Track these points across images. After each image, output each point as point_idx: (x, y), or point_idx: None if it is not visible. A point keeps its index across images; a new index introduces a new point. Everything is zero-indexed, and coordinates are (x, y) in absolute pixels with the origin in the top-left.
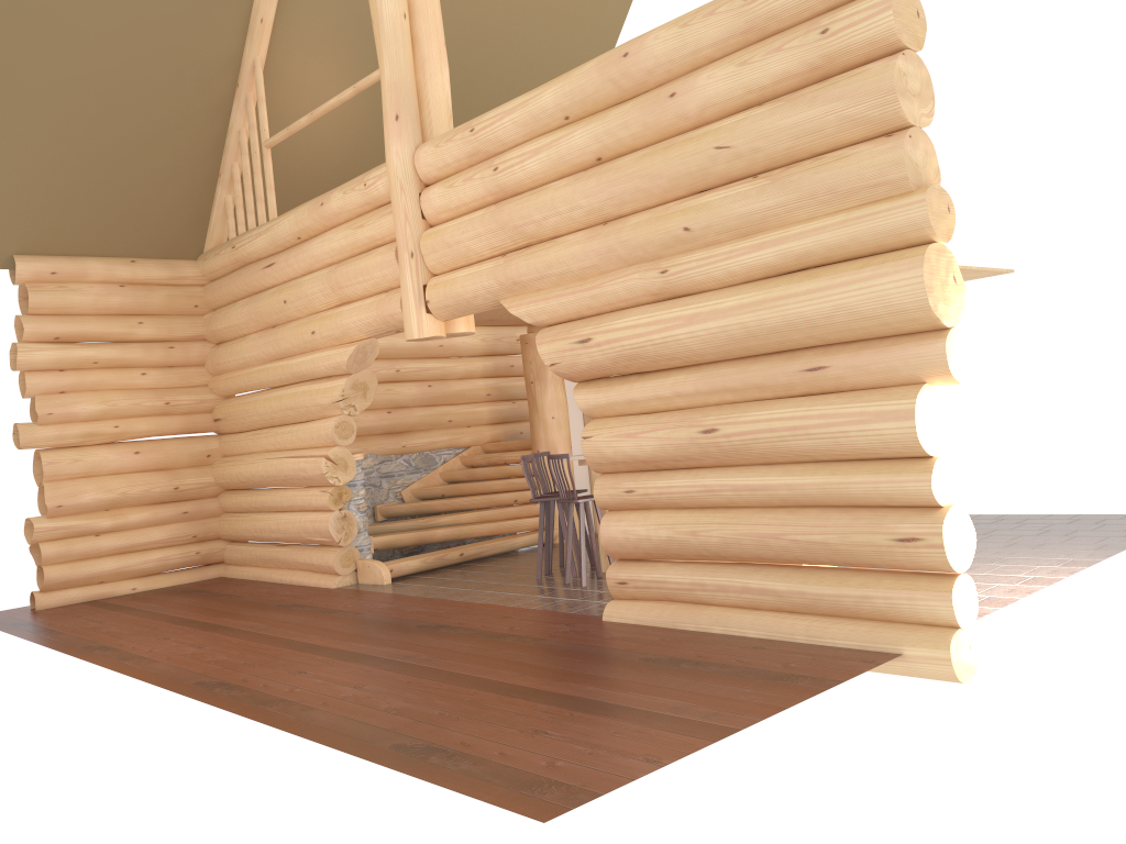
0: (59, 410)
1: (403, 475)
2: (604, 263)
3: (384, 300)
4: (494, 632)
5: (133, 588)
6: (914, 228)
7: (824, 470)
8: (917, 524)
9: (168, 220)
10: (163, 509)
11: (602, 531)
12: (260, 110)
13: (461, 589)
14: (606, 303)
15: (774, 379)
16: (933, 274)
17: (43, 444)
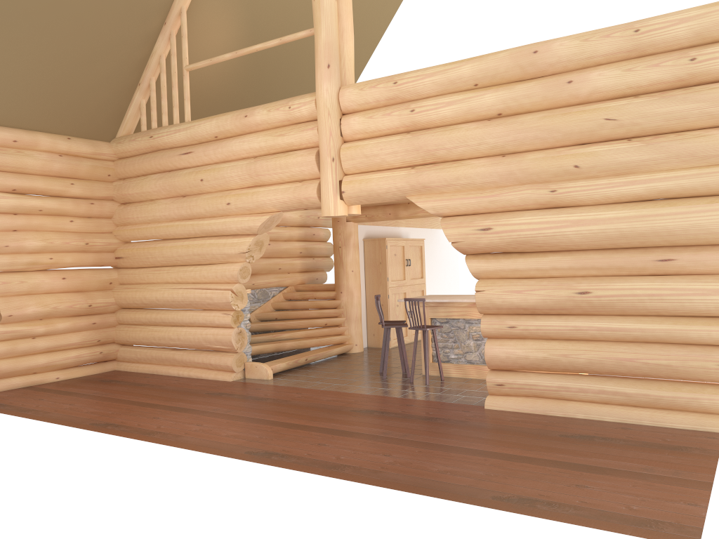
0: (14, 244)
1: (250, 303)
2: (503, 181)
3: (300, 187)
4: (419, 416)
5: (57, 377)
6: None
7: (668, 321)
8: None
9: (98, 111)
10: (79, 320)
11: (486, 351)
12: (183, 43)
13: (337, 384)
14: (500, 206)
15: (633, 264)
16: None
17: None
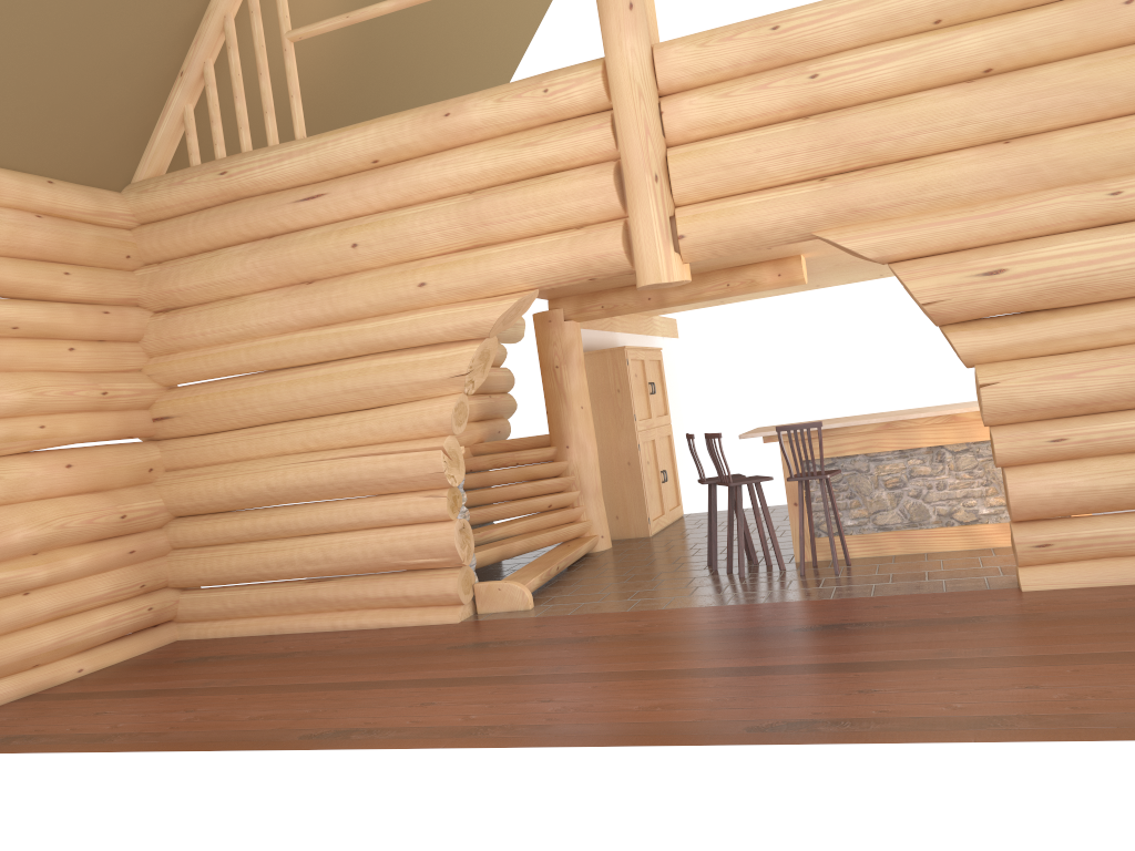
0: None
1: None
2: (1013, 185)
3: (585, 238)
4: (938, 618)
5: (79, 669)
6: None
7: None
8: None
9: (105, 128)
10: (106, 548)
11: (1012, 489)
12: None
13: (675, 597)
14: (1010, 231)
15: None
16: None
17: None
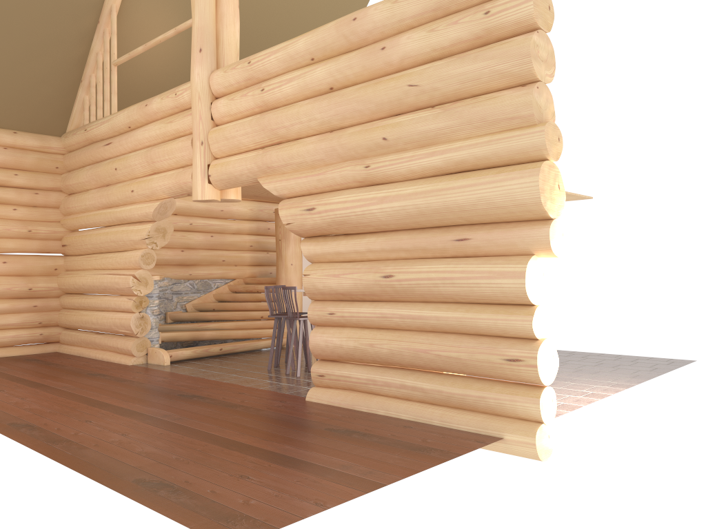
0: None
1: (188, 293)
2: (328, 158)
3: (181, 172)
4: (230, 403)
5: None
6: (535, 149)
7: (461, 309)
8: (521, 350)
9: (43, 107)
10: (19, 302)
11: (310, 339)
12: (112, 40)
13: (215, 372)
14: (327, 185)
15: (434, 245)
16: (545, 181)
17: None
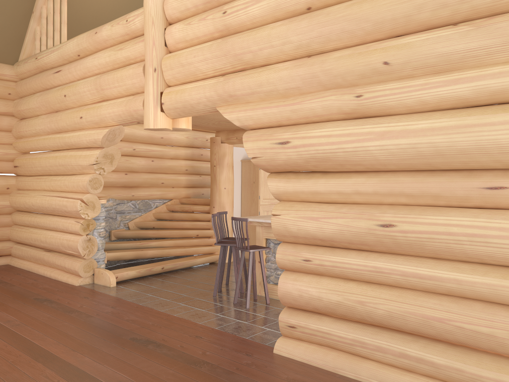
0: None
1: (130, 213)
2: (306, 86)
3: (131, 100)
4: (191, 356)
5: None
6: None
7: (494, 273)
8: None
9: None
10: None
11: (280, 285)
12: None
13: (162, 299)
14: (303, 117)
15: (452, 192)
16: None
17: None
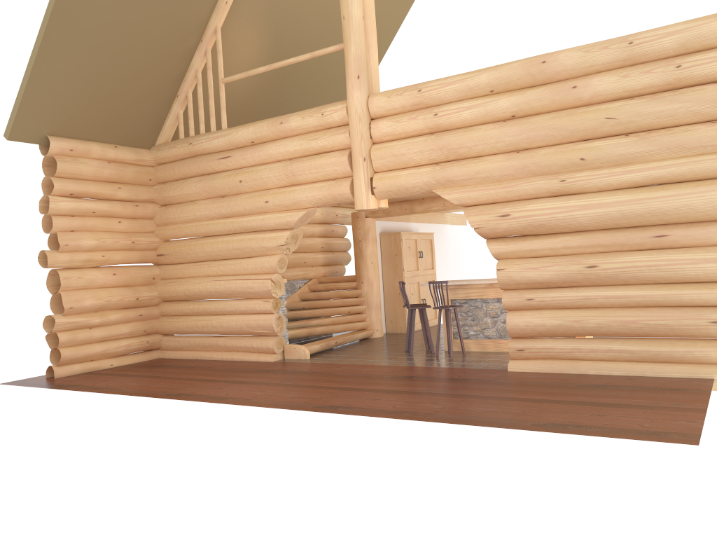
0: (72, 243)
1: None
2: (518, 173)
3: (334, 185)
4: (453, 378)
5: (111, 364)
6: None
7: (664, 288)
8: None
9: (141, 122)
10: (128, 312)
11: (508, 321)
12: (219, 58)
13: (370, 360)
14: (516, 196)
15: (633, 241)
16: None
17: (60, 265)
